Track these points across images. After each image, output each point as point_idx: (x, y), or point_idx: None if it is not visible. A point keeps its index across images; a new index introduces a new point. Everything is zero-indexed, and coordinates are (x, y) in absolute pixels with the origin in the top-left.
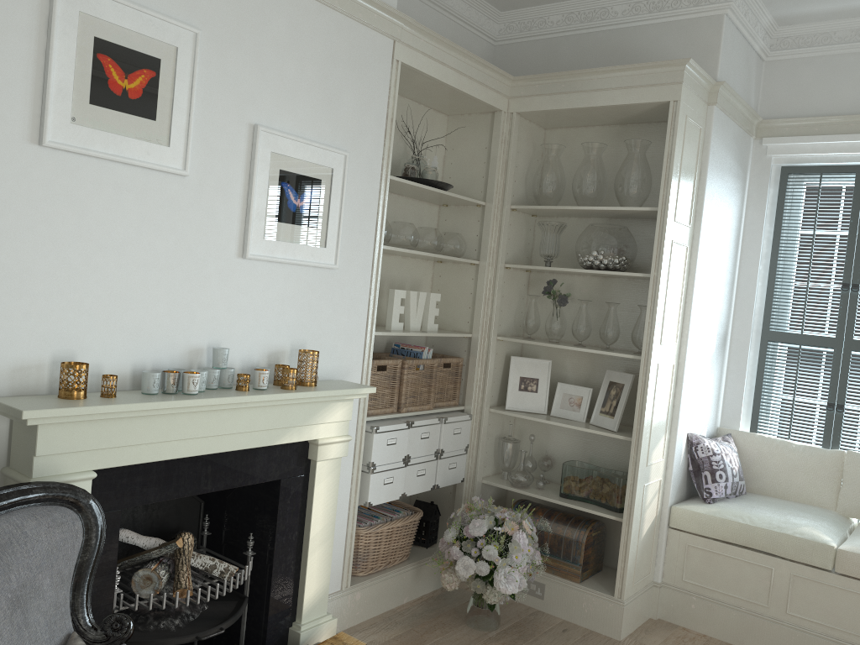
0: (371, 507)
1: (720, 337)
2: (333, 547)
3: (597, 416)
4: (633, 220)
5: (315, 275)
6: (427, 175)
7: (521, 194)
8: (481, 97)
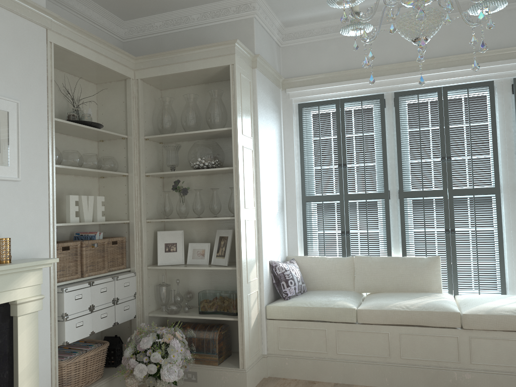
0: (71, 347)
1: (280, 203)
2: (42, 379)
3: (215, 259)
4: (220, 138)
5: (2, 185)
6: (84, 119)
7: (150, 130)
8: (115, 69)
